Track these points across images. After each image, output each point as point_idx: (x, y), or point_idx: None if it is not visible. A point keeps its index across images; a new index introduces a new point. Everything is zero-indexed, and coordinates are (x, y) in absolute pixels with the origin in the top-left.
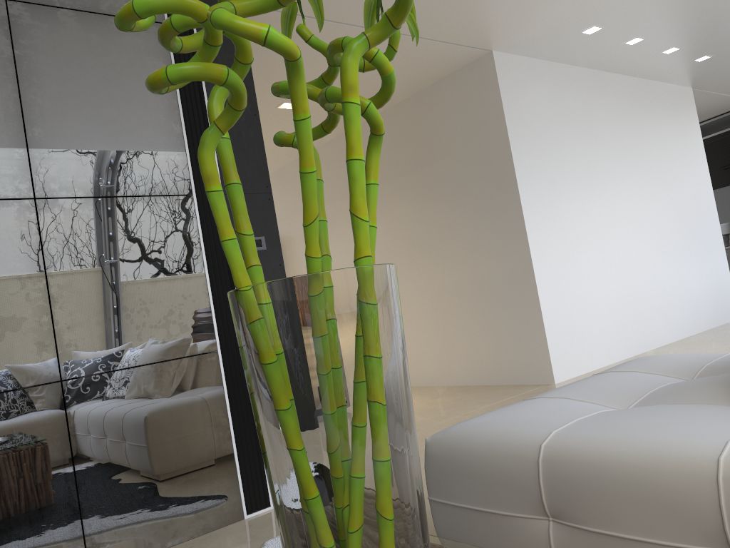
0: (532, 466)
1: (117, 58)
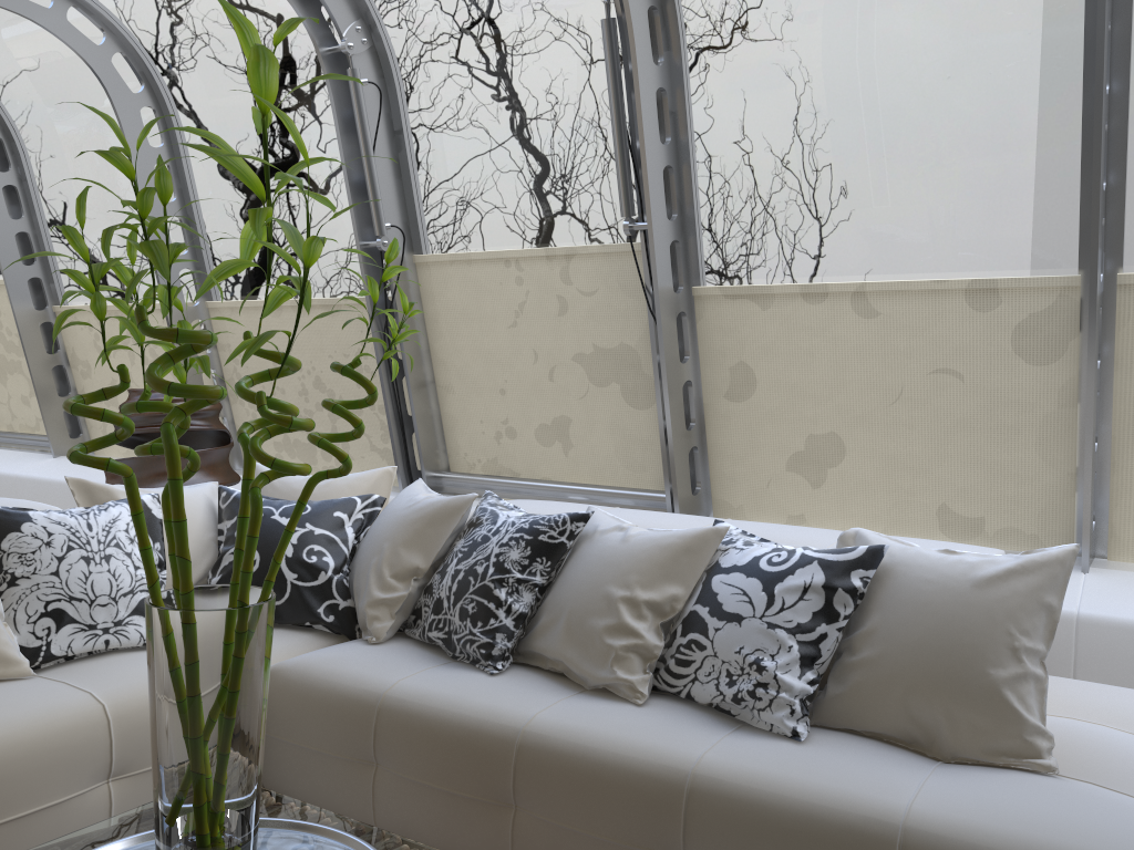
0: None
1: None
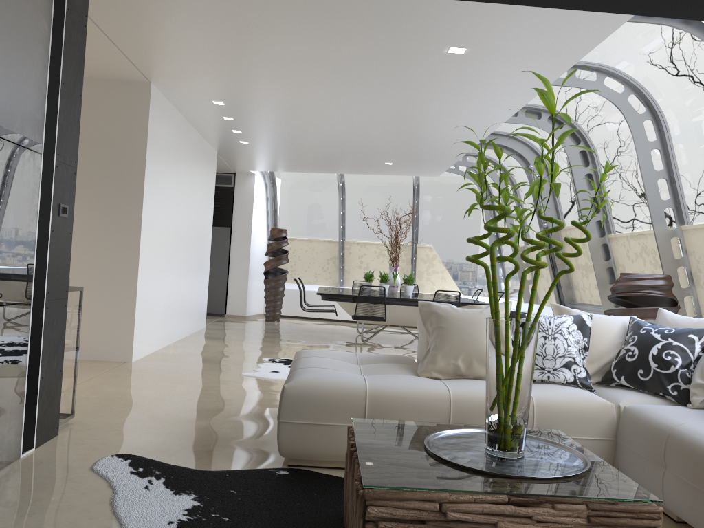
0: (362, 399)
1: (26, 5)
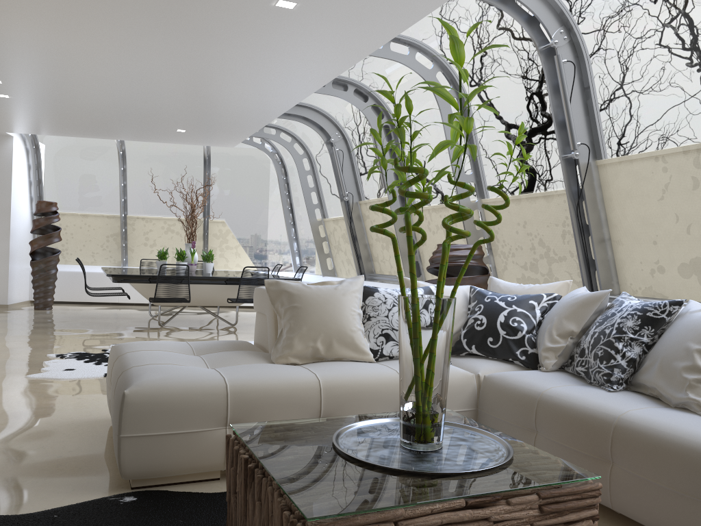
0: (223, 397)
1: None
